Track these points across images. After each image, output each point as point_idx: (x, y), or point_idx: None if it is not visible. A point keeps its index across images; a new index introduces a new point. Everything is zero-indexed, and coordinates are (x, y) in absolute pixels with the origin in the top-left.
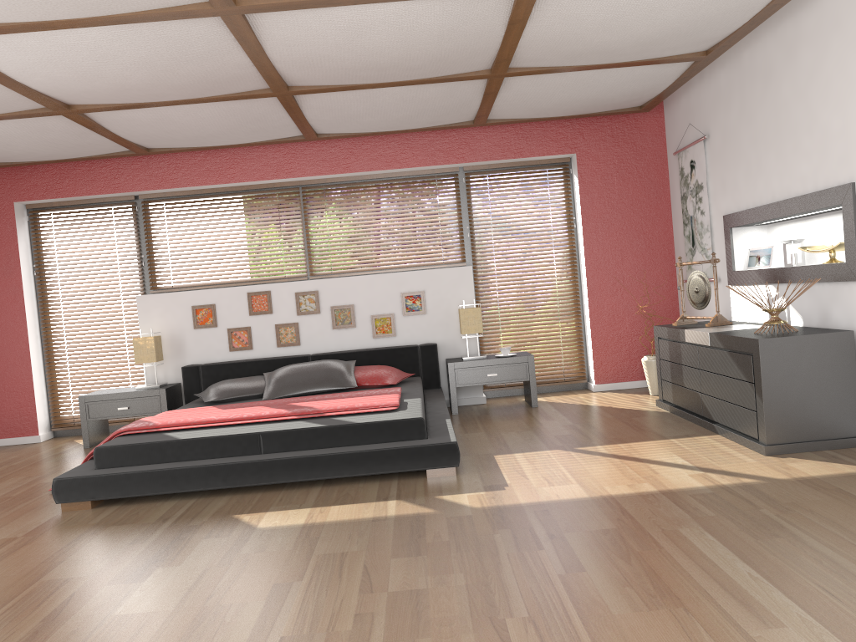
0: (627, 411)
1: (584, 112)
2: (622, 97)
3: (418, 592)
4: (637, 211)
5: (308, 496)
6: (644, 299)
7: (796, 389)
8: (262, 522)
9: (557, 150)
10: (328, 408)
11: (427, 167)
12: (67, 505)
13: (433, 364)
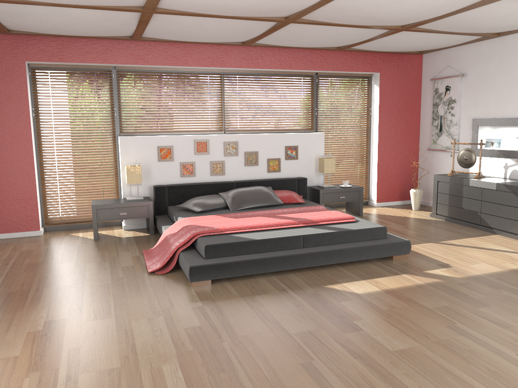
0: (421, 220)
1: (397, 51)
2: (430, 47)
3: None
4: (405, 108)
5: (346, 273)
6: (403, 157)
7: None
8: (352, 289)
9: (370, 70)
10: (317, 219)
11: (301, 70)
12: (196, 283)
13: (304, 190)
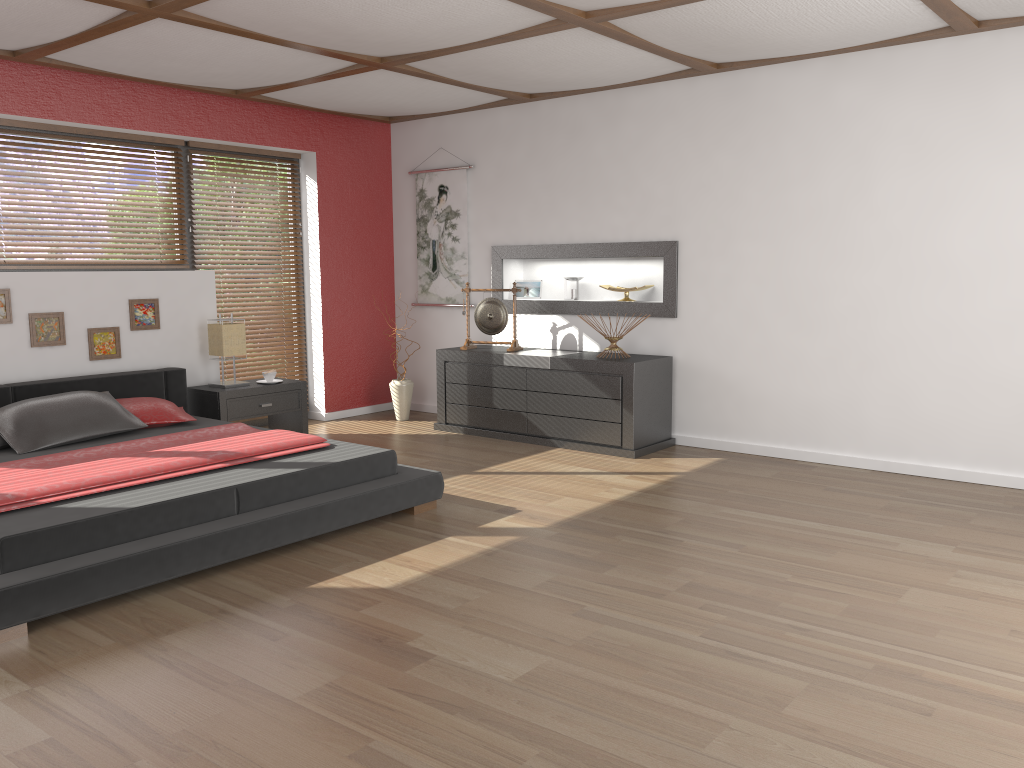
0: (422, 436)
1: (351, 111)
2: (415, 110)
3: (692, 585)
4: (366, 226)
5: (339, 553)
6: (370, 321)
7: (648, 403)
8: (370, 583)
9: (298, 145)
10: (252, 450)
11: (153, 133)
12: None
13: (182, 395)
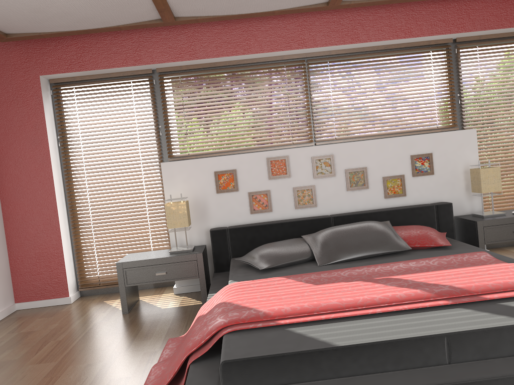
0: None
1: None
2: None
3: None
4: None
5: None
6: None
7: None
8: None
9: None
10: (478, 288)
11: (427, 38)
12: None
13: (449, 222)
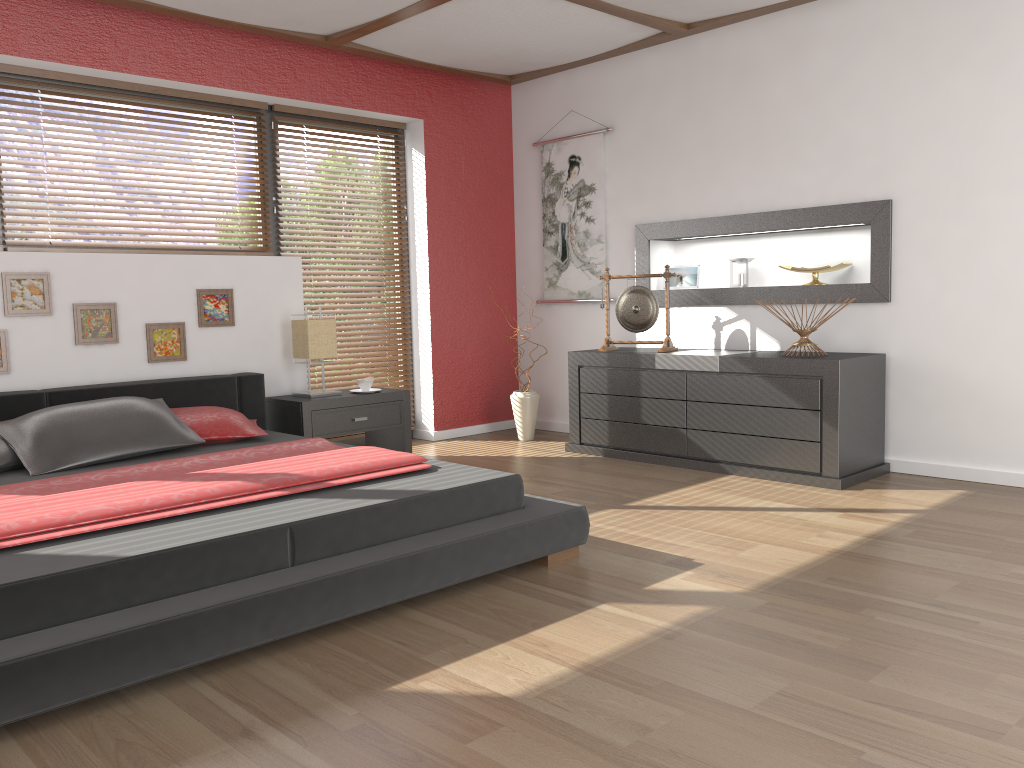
0: (551, 459)
1: (464, 65)
2: (542, 56)
3: None
4: (483, 209)
5: (439, 628)
6: (487, 322)
7: (856, 415)
8: (485, 685)
9: (403, 110)
10: (323, 472)
11: (229, 92)
12: None
13: (259, 406)
